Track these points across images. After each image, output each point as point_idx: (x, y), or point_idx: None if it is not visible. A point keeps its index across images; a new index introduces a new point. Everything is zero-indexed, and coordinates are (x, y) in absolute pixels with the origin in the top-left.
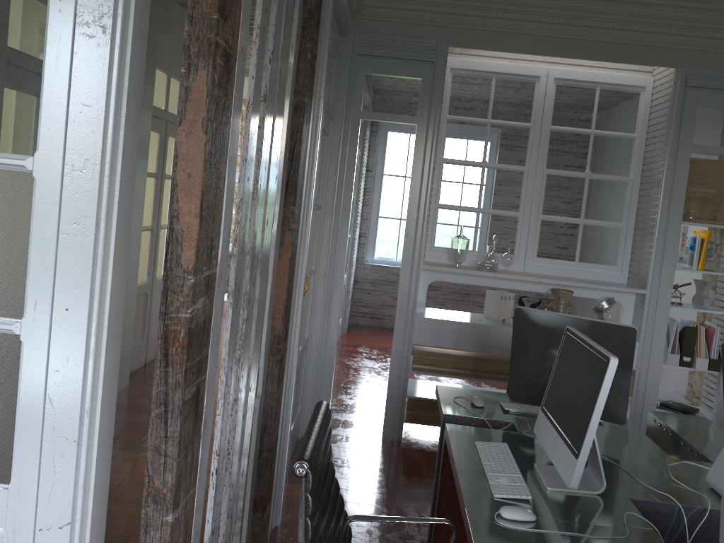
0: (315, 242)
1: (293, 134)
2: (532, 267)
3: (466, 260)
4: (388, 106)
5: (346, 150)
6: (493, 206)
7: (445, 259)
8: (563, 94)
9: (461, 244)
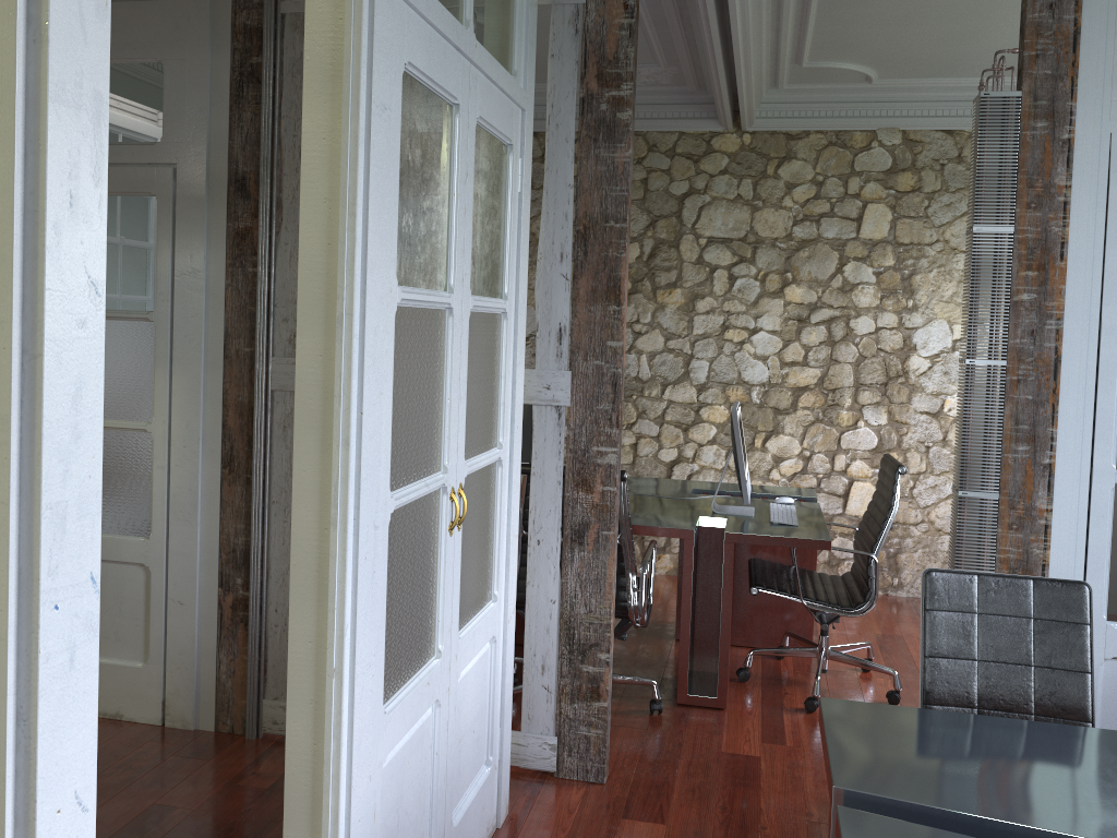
0: None
1: (276, 235)
2: None
3: None
4: None
5: None
6: None
7: None
8: None
9: None
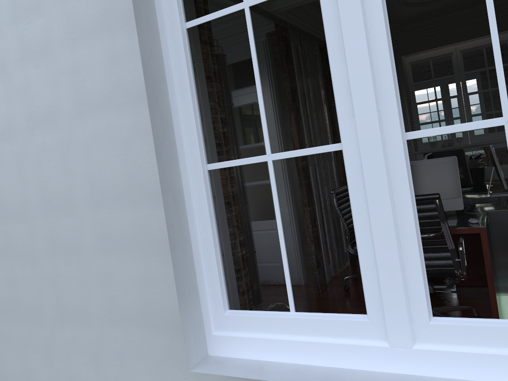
0: None
1: (331, 116)
2: (473, 140)
3: (439, 145)
4: None
5: None
6: (446, 117)
7: (429, 147)
8: (466, 56)
9: (431, 138)
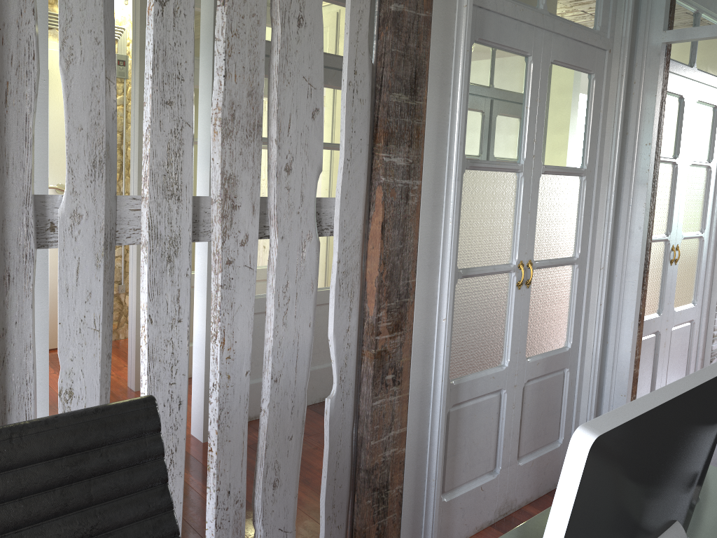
0: (578, 220)
1: (381, 57)
2: None
3: None
4: (708, 15)
5: (641, 92)
6: None
7: None
8: None
9: None
